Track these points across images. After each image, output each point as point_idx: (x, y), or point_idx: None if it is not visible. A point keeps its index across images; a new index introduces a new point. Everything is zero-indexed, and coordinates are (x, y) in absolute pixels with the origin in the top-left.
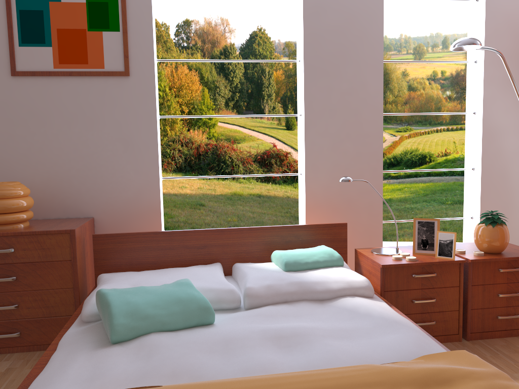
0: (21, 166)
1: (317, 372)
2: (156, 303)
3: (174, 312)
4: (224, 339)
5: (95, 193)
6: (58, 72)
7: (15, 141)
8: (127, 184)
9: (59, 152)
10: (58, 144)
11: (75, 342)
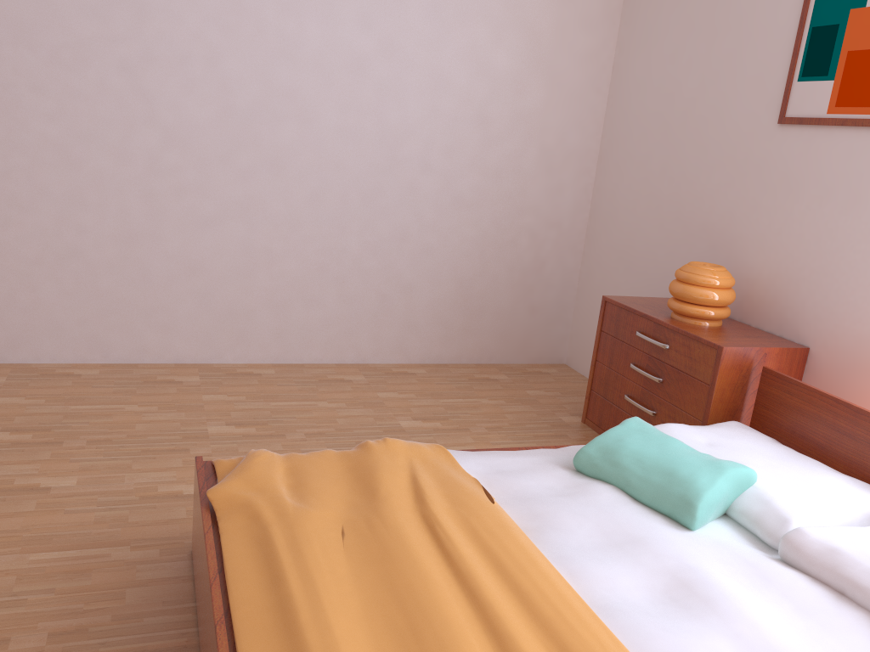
0: (754, 249)
1: (579, 607)
2: (644, 459)
3: (649, 480)
4: (640, 538)
5: (821, 312)
6: (829, 119)
7: (758, 214)
8: (867, 313)
9: (797, 240)
10: (800, 227)
11: (568, 451)
